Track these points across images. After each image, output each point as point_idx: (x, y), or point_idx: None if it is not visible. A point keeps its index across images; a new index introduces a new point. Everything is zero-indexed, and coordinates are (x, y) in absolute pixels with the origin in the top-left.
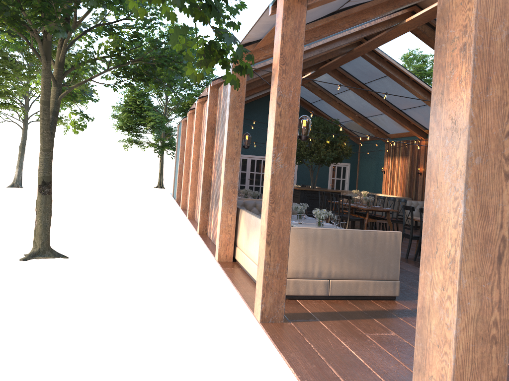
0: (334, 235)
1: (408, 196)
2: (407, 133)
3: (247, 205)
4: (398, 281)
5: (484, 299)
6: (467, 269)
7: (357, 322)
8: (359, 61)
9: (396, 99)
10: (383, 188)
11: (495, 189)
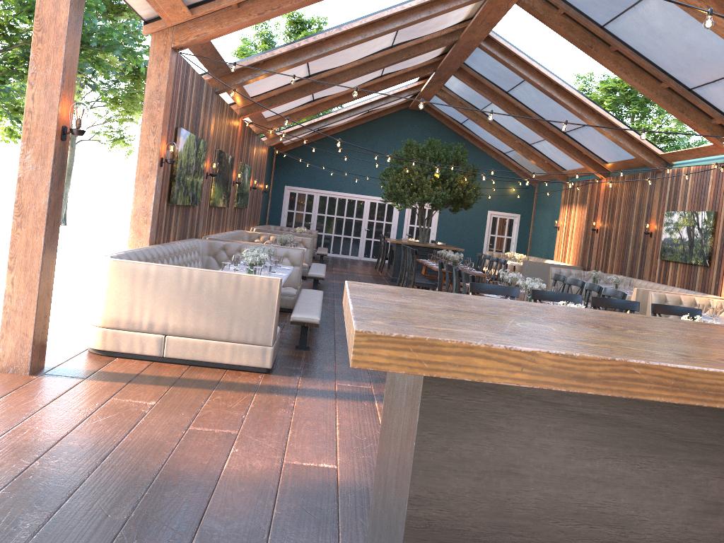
0: (174, 275)
1: (581, 264)
2: (584, 169)
3: (228, 248)
4: (271, 347)
5: None
6: None
7: (135, 387)
8: (485, 57)
9: (550, 116)
10: (555, 252)
11: None
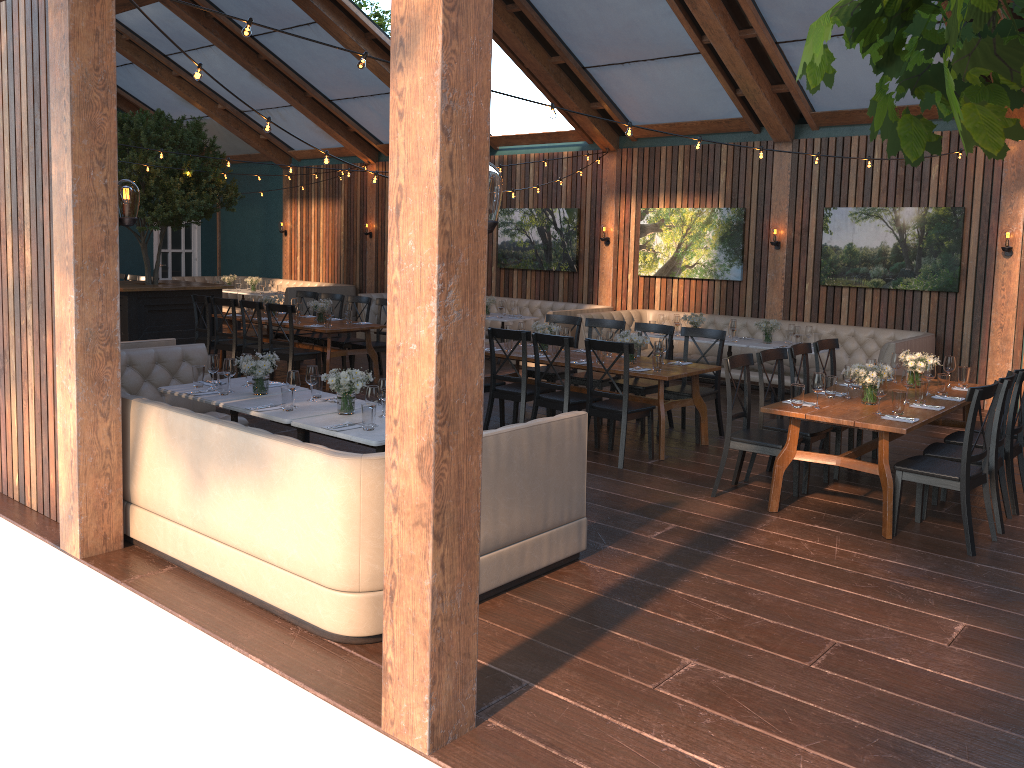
0: None
1: (347, 281)
2: (337, 149)
3: None
4: (584, 519)
5: None
6: None
7: (600, 656)
8: None
9: (328, 78)
10: (286, 267)
11: None
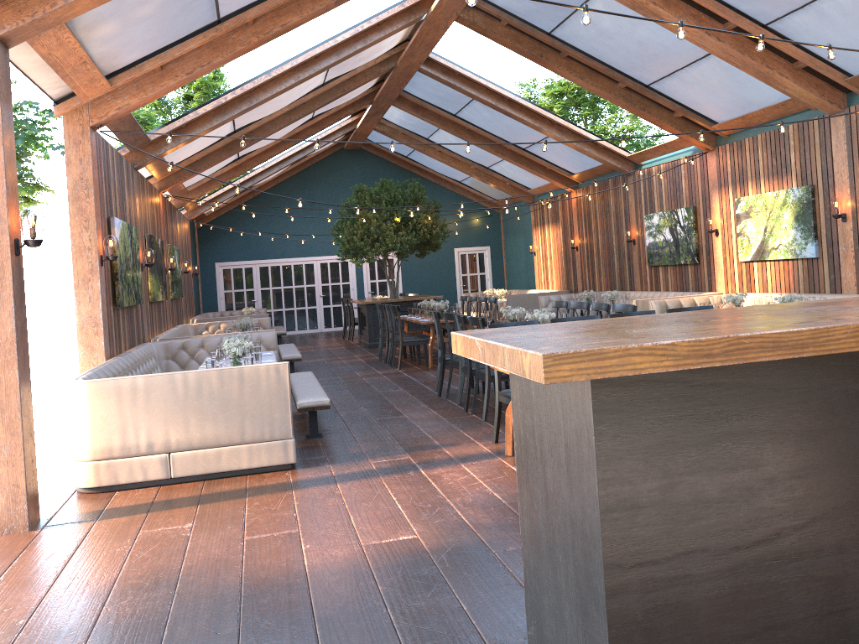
0: (167, 384)
1: (567, 287)
2: (550, 184)
3: (188, 346)
4: (291, 440)
5: None
6: None
7: (159, 515)
8: (426, 80)
9: (506, 133)
10: (537, 280)
11: None
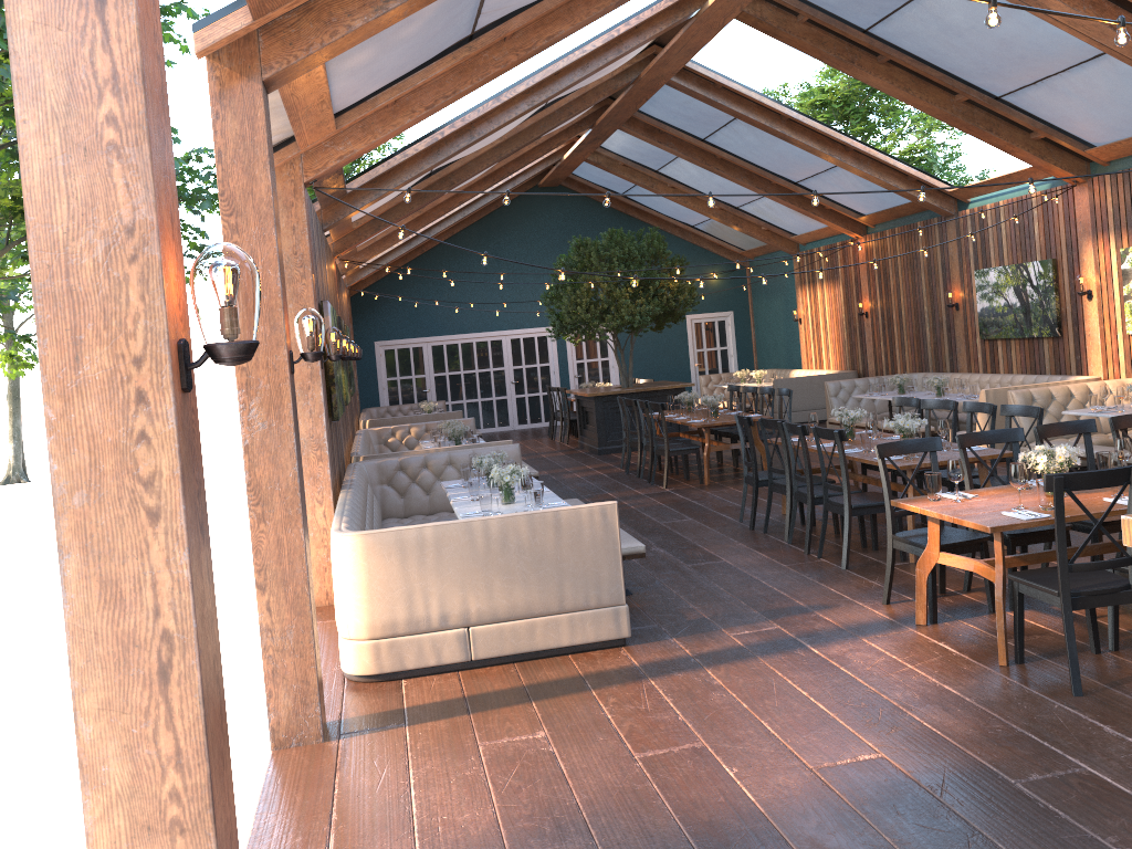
0: (463, 535)
1: (851, 367)
2: (827, 228)
3: (408, 466)
4: (624, 606)
5: (141, 756)
6: (91, 706)
7: (487, 717)
8: (671, 95)
9: (776, 163)
10: (803, 357)
11: (130, 546)
